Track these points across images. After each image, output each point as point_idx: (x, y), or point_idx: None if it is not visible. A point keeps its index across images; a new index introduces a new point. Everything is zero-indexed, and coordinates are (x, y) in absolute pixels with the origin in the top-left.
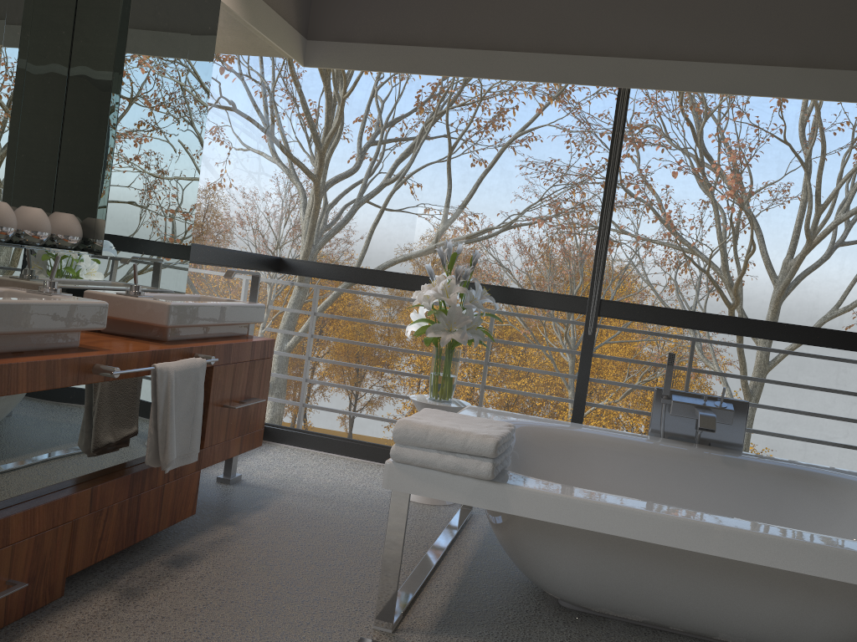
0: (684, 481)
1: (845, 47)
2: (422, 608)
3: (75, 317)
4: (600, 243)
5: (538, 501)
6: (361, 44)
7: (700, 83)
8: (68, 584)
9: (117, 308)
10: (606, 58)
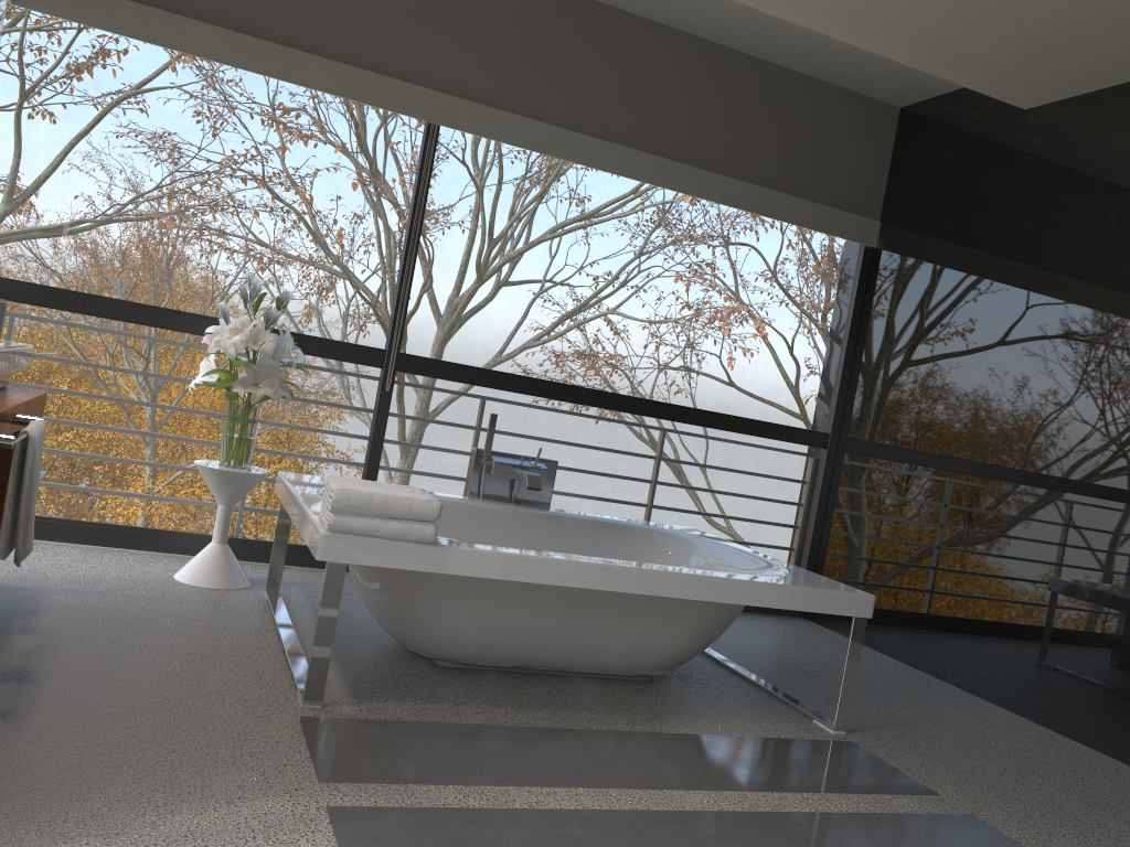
0: (512, 539)
1: (633, 126)
2: (326, 685)
3: None
4: (403, 291)
5: (474, 560)
6: None
7: (510, 134)
8: None
9: None
10: (418, 87)
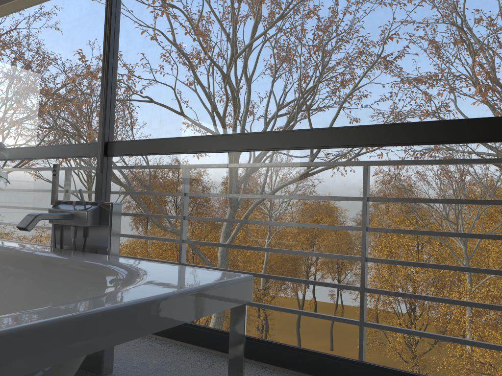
0: (9, 285)
1: None
2: None
3: None
4: (101, 95)
5: None
6: None
7: None
8: None
9: None
10: None
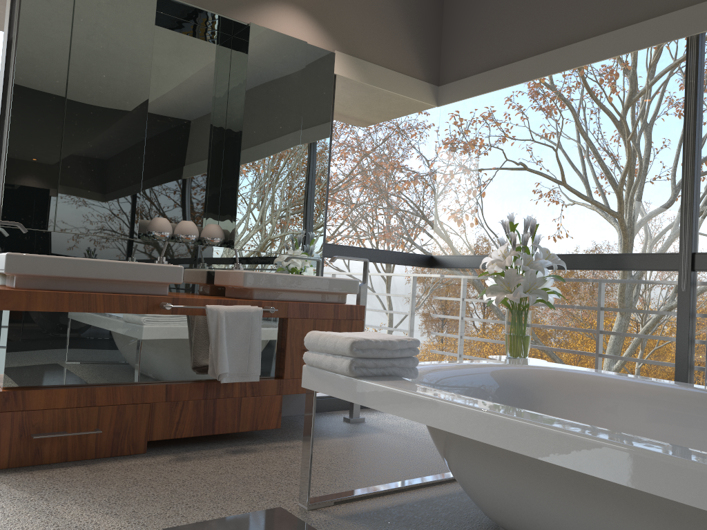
0: None
1: None
2: (360, 504)
3: (153, 273)
4: (684, 195)
5: (380, 394)
6: (472, 76)
7: None
8: (158, 449)
9: (225, 278)
10: (669, 15)
